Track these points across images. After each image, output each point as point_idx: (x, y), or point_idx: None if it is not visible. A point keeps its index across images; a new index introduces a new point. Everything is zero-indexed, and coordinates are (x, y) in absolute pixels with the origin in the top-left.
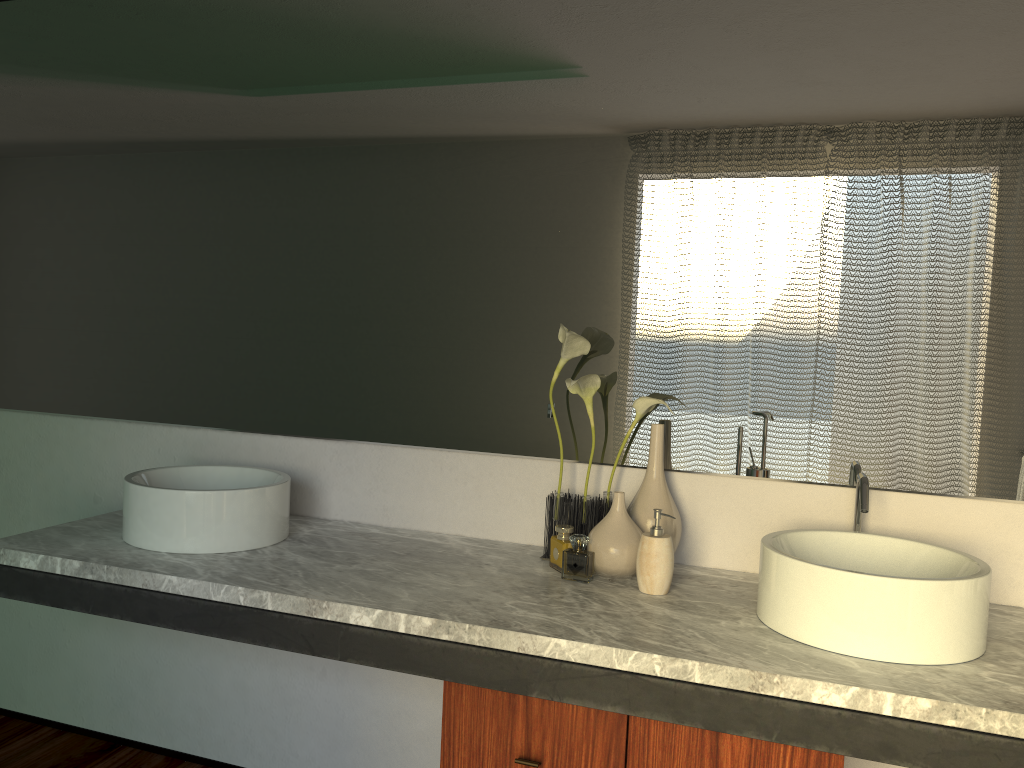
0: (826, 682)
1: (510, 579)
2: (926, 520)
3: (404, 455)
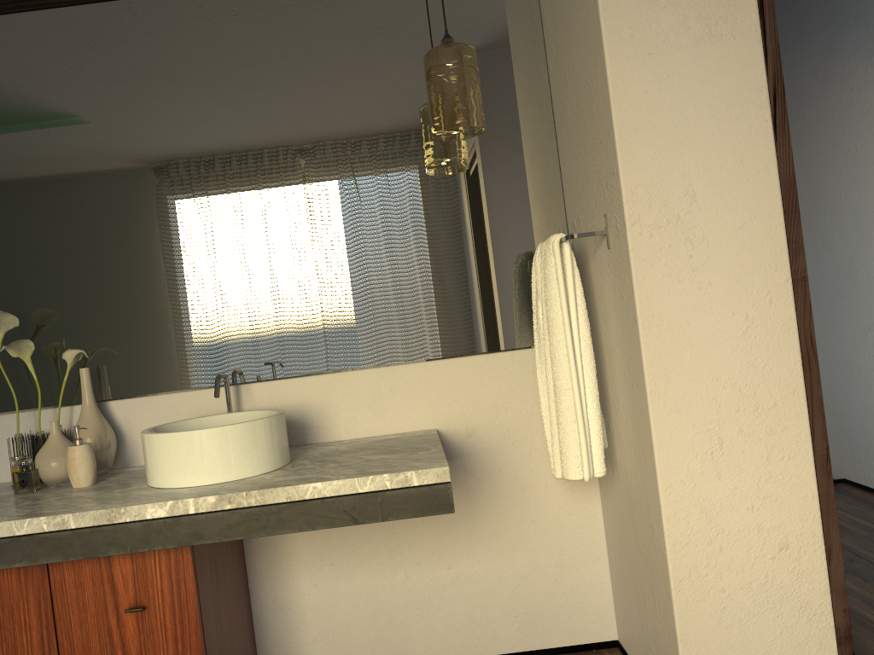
0: (153, 503)
1: None
2: (278, 397)
3: None
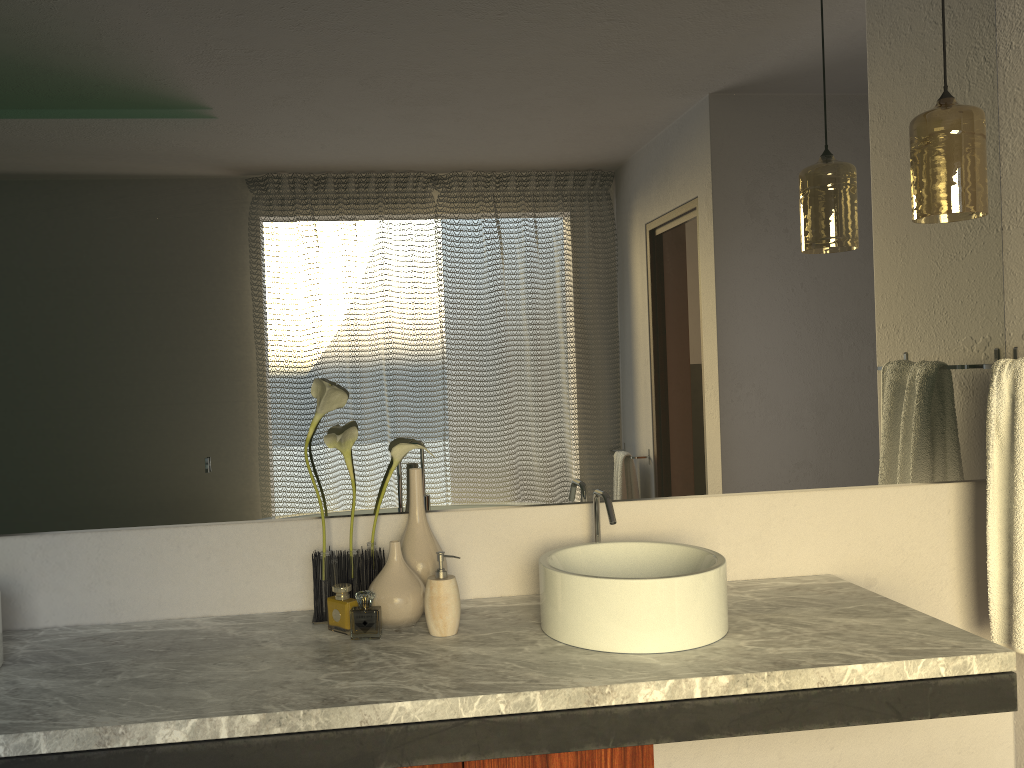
0: (648, 681)
1: (302, 652)
2: (643, 522)
3: (131, 538)
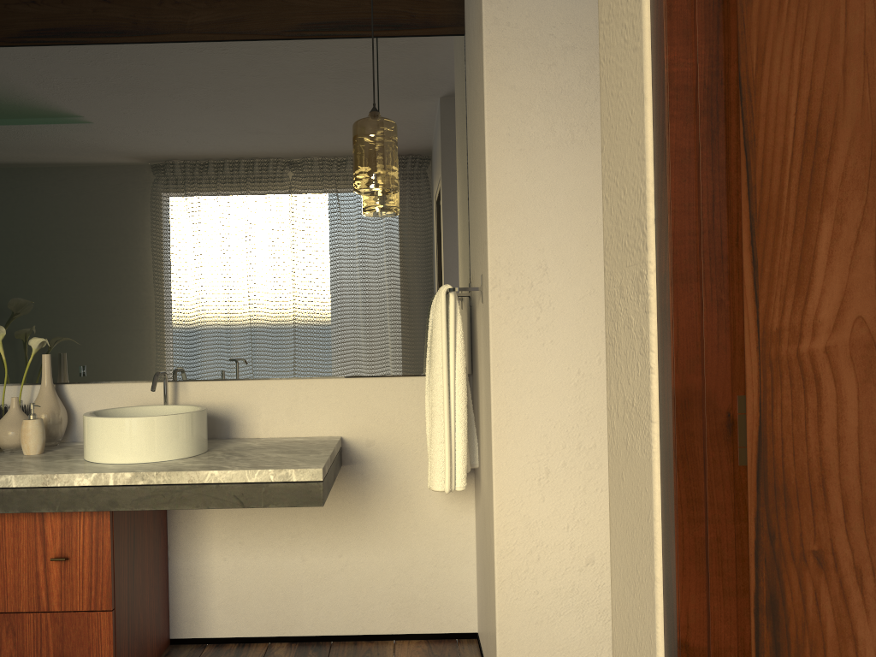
0: (81, 473)
1: None
2: (209, 396)
3: None
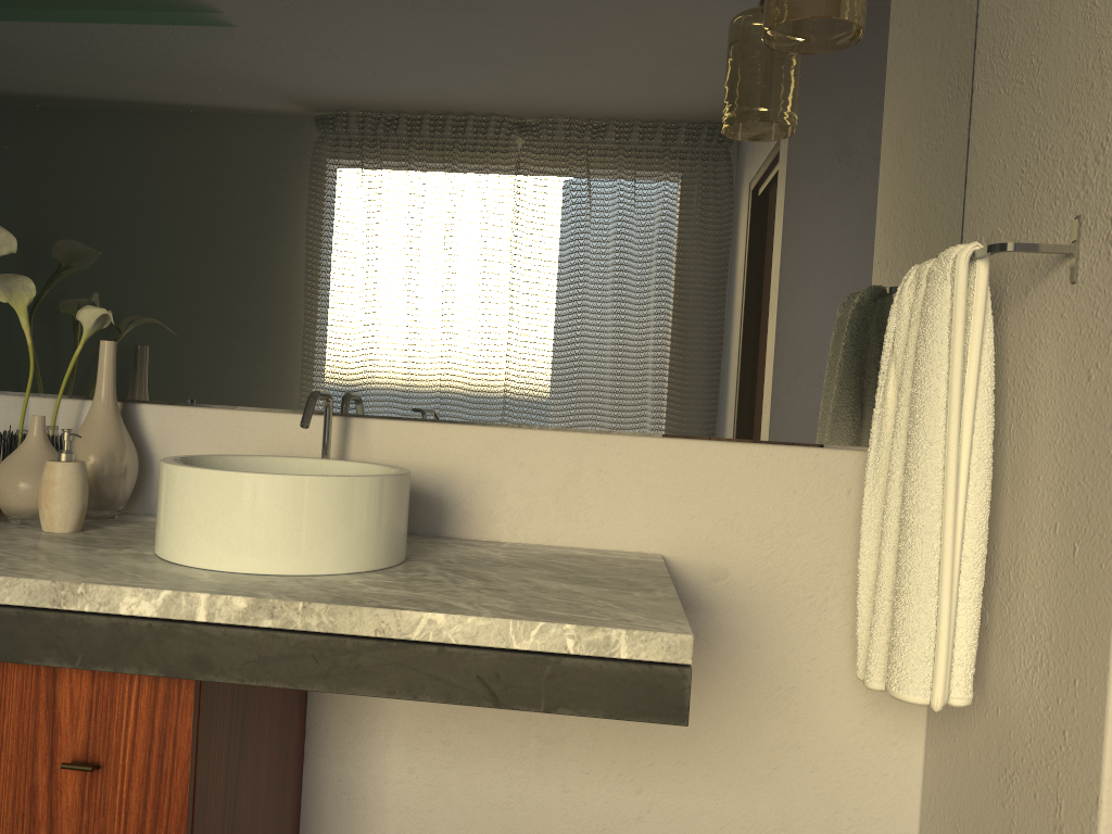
0: (136, 588)
1: None
2: (409, 450)
3: None
